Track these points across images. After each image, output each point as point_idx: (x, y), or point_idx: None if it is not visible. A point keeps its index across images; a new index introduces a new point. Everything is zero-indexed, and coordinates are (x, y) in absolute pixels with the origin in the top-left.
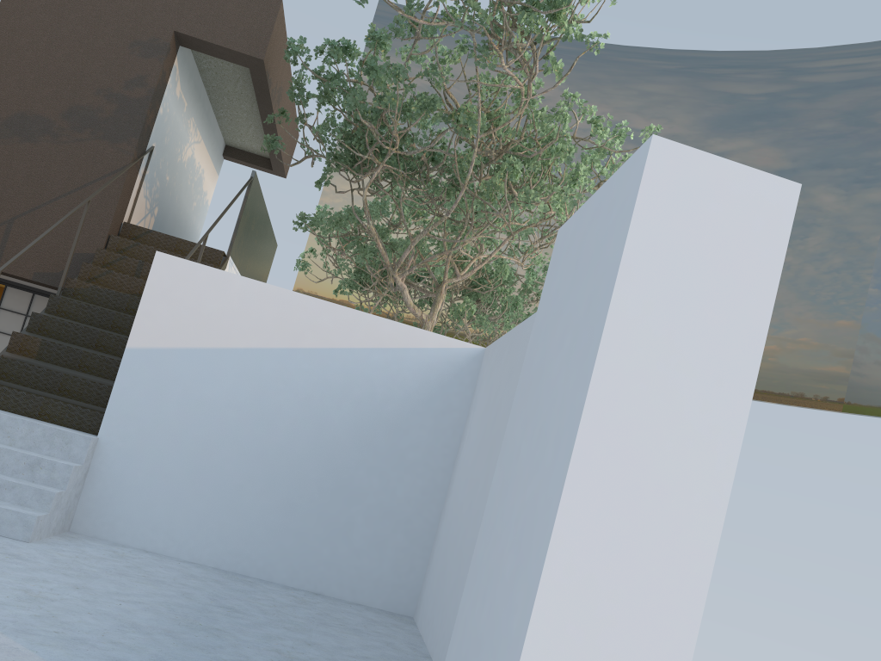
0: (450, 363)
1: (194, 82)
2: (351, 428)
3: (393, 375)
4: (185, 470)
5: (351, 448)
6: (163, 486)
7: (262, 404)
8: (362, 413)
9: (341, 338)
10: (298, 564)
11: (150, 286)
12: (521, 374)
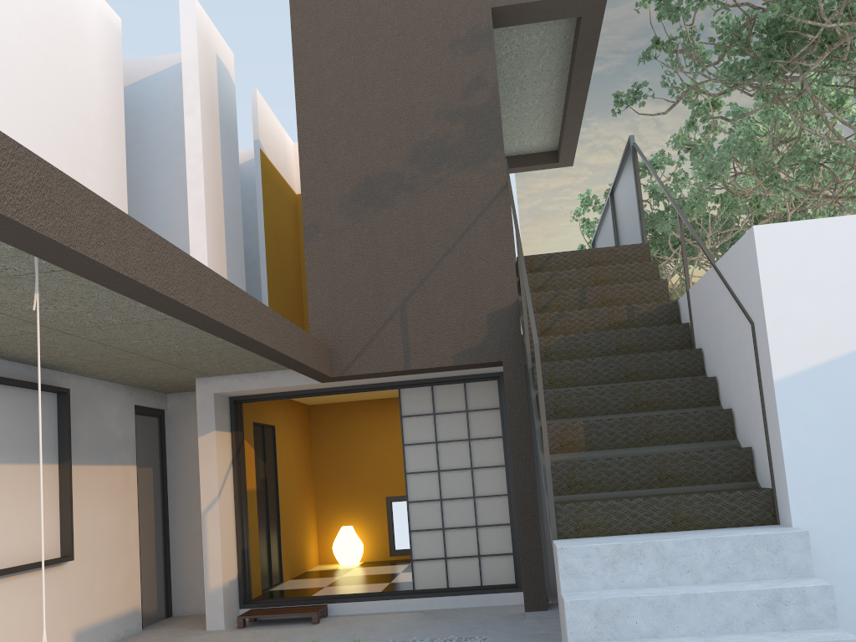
0: None
1: None
2: None
3: None
4: None
5: None
6: None
7: None
8: None
9: None
10: None
11: (768, 278)
12: None
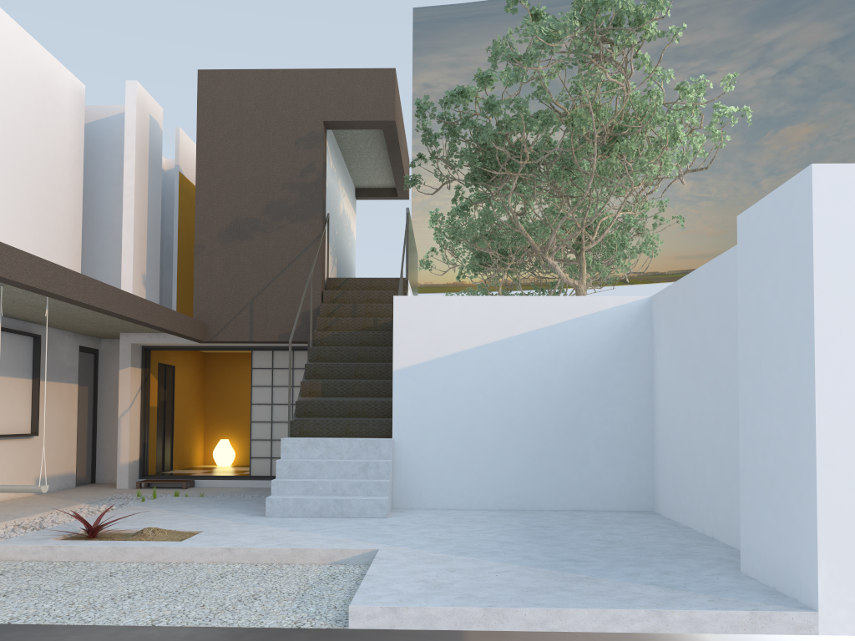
0: (627, 315)
1: (335, 151)
2: (567, 384)
3: (587, 336)
4: (458, 446)
5: (571, 399)
6: (447, 461)
7: (499, 384)
8: (572, 371)
9: (541, 320)
10: (557, 492)
11: (397, 322)
12: (739, 315)
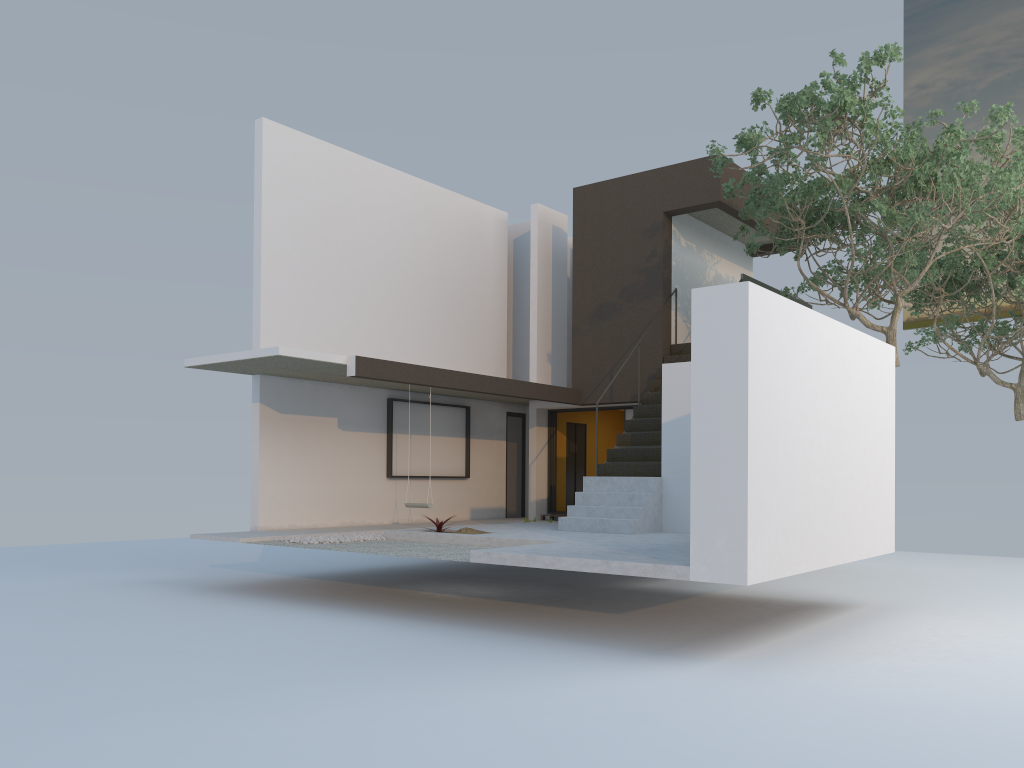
0: None
1: (694, 228)
2: None
3: None
4: None
5: None
6: None
7: None
8: None
9: None
10: None
11: (664, 384)
12: None
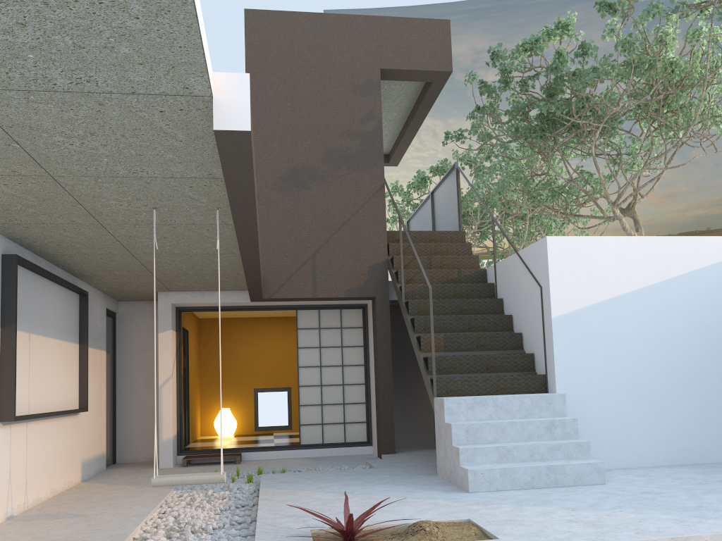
0: None
1: None
2: None
3: None
4: (625, 398)
5: None
6: (614, 415)
7: (660, 330)
8: None
9: (695, 261)
10: None
11: (552, 264)
12: None
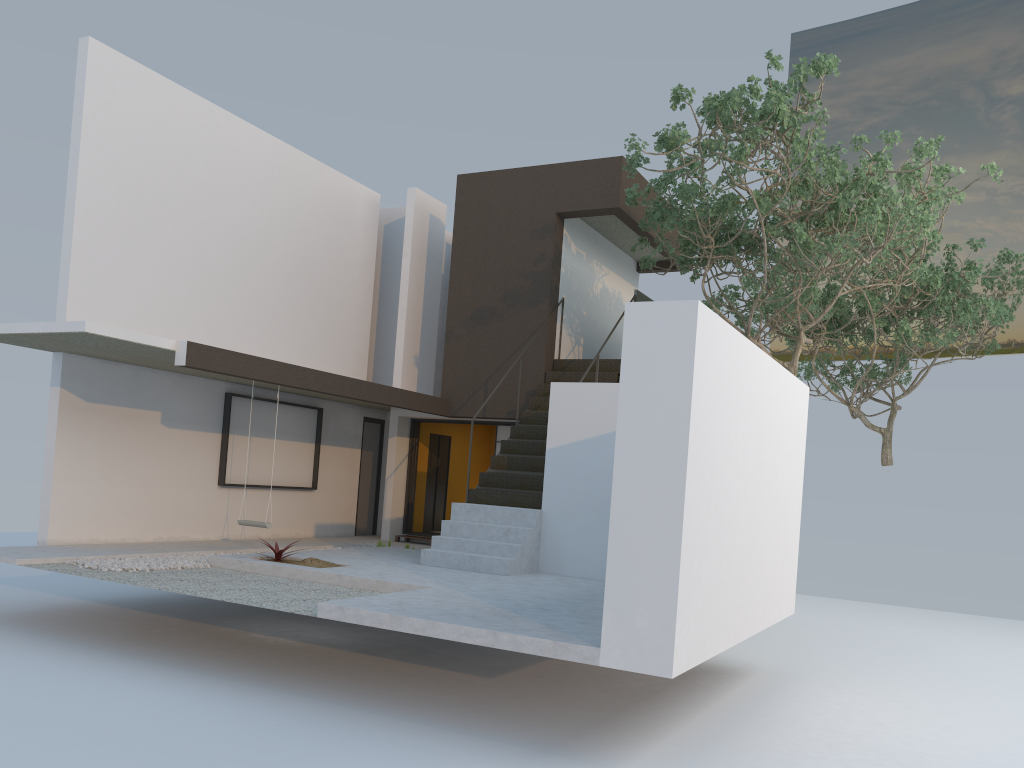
0: None
1: (586, 235)
2: None
3: None
4: (596, 521)
5: None
6: (585, 534)
7: None
8: None
9: None
10: None
11: (552, 405)
12: None
